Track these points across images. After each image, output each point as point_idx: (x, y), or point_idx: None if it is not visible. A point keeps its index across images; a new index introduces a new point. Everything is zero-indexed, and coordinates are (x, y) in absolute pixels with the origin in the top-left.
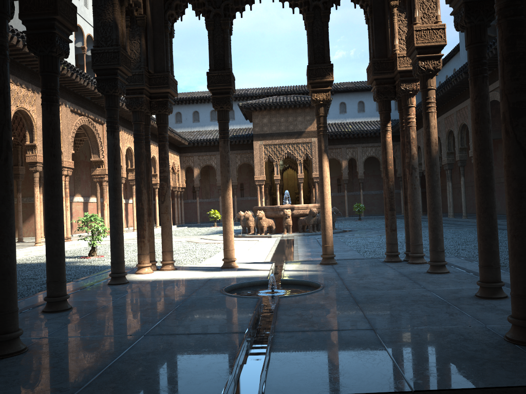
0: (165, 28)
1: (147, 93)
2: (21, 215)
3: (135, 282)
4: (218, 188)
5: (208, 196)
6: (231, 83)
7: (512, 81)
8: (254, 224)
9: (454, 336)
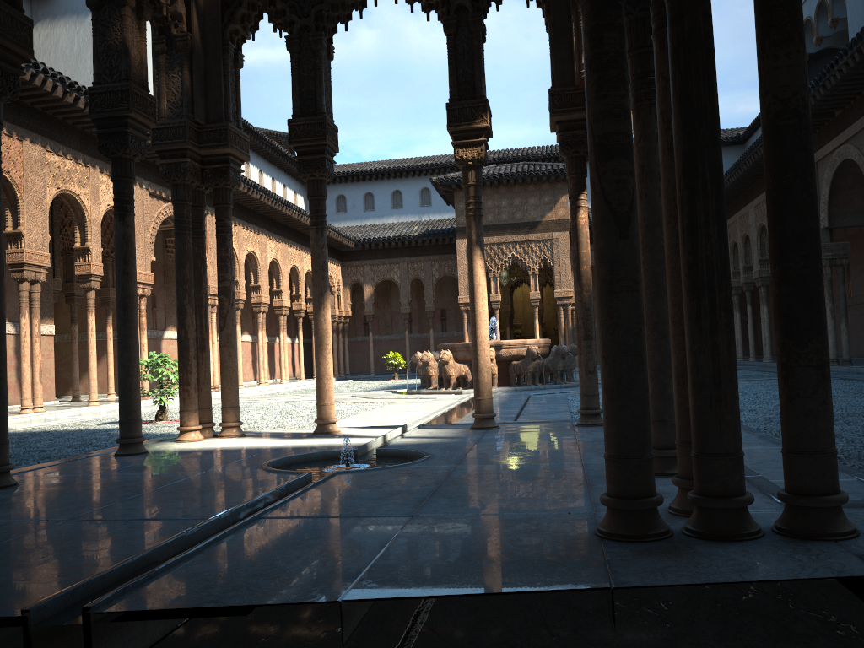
0: (223, 53)
1: (195, 156)
2: (77, 359)
3: (157, 453)
4: (403, 316)
5: (389, 330)
6: (326, 136)
7: (598, 101)
8: (438, 373)
9: (523, 526)
